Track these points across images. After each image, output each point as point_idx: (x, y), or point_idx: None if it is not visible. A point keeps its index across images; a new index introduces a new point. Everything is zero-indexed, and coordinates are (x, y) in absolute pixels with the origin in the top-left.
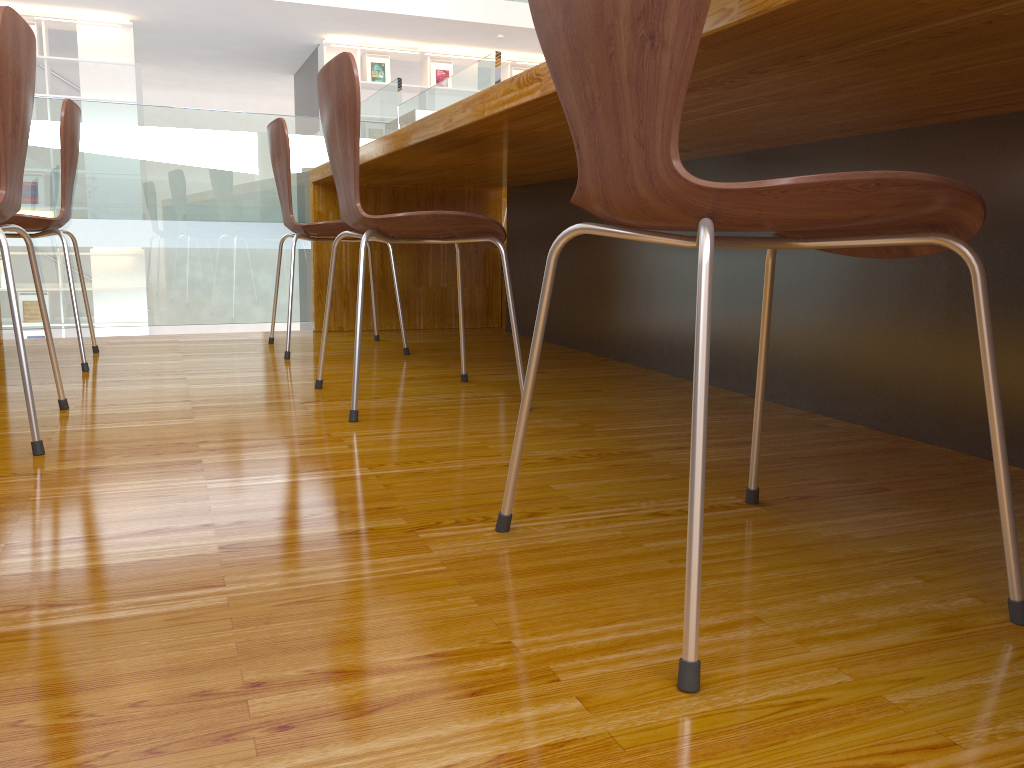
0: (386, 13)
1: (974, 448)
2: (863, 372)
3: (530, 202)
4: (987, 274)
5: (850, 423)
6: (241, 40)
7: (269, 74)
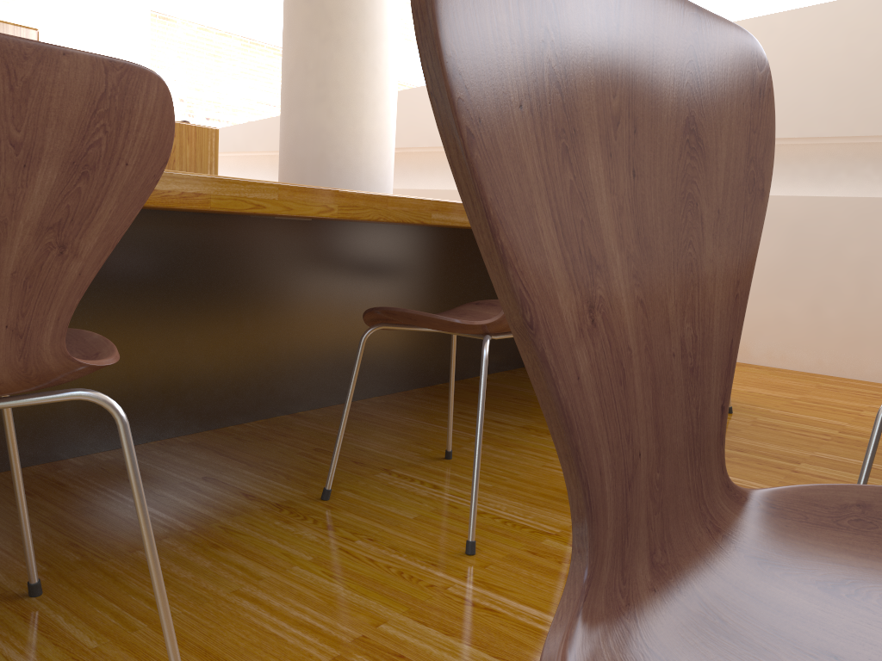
0: None
1: (424, 383)
2: (374, 365)
3: None
4: (428, 301)
5: (369, 398)
6: None
7: None
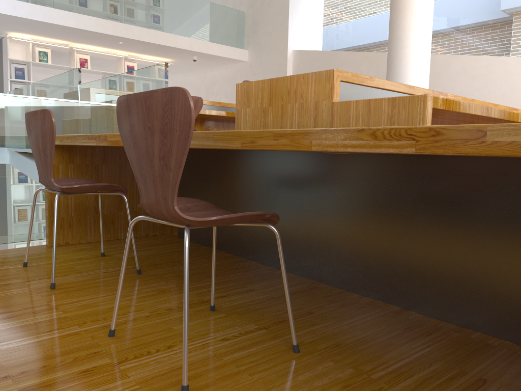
0: (52, 23)
1: None
2: (508, 307)
3: (200, 160)
4: None
5: (498, 339)
6: None
7: None
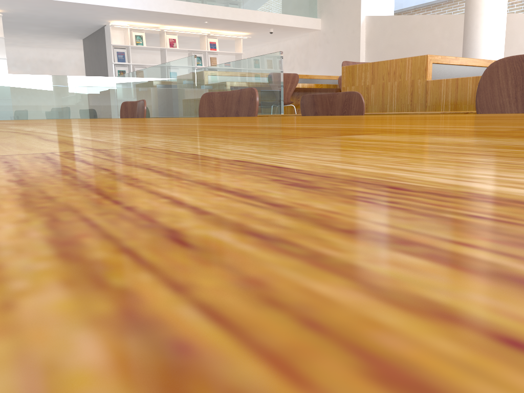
0: (150, 11)
1: None
2: None
3: None
4: None
5: None
6: (61, 22)
7: (68, 39)
